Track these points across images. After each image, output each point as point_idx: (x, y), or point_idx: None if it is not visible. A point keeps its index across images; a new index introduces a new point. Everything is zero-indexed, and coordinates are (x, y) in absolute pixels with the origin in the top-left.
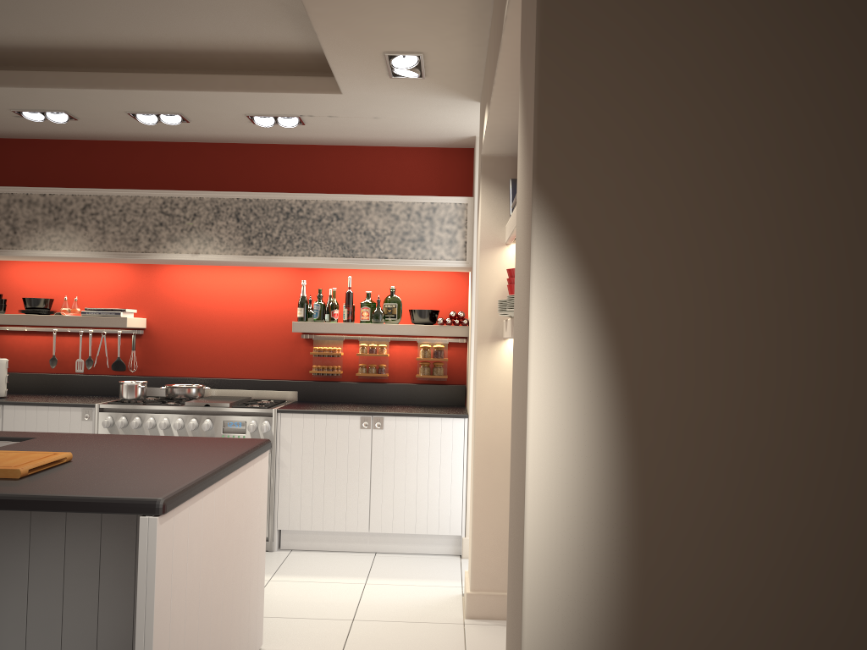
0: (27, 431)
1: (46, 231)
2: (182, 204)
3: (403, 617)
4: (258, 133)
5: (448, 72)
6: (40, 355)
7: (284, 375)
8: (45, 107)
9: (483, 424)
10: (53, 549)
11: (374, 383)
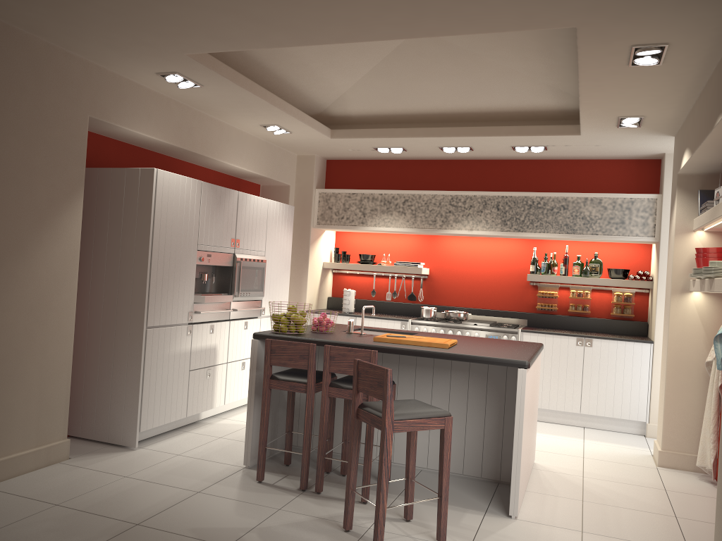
0: None
1: (382, 215)
2: (463, 199)
3: (615, 460)
4: (513, 154)
5: (657, 123)
6: (365, 289)
7: (516, 308)
8: (392, 146)
9: (673, 345)
10: (444, 388)
11: (580, 317)
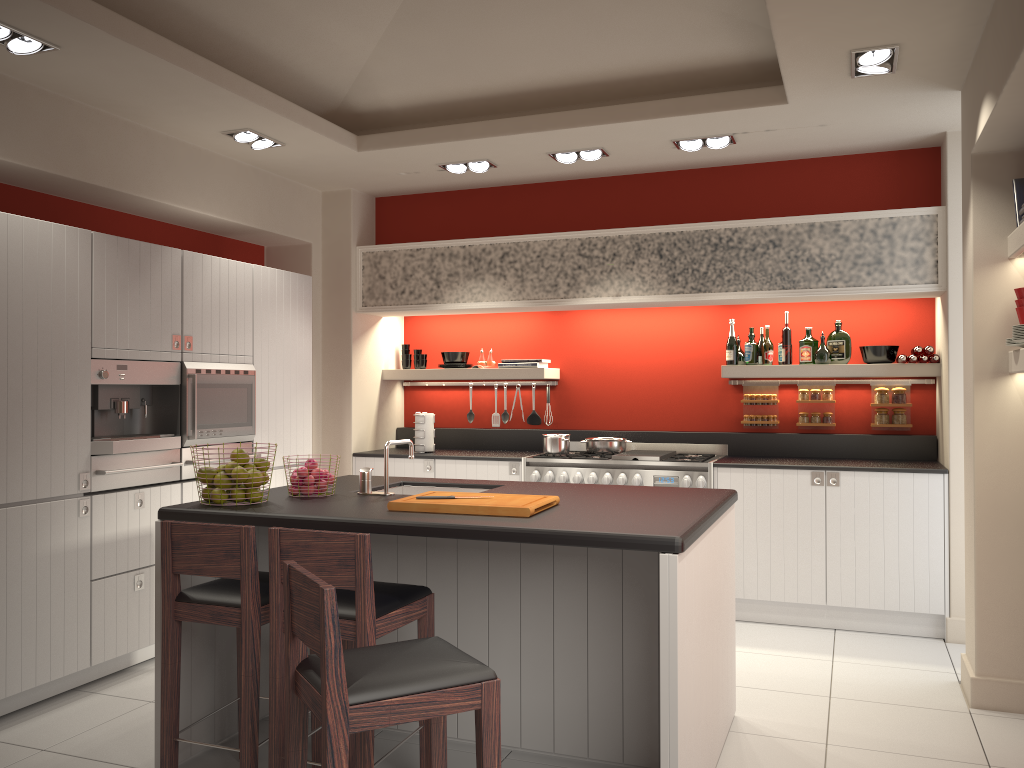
0: None
1: (467, 283)
2: (600, 244)
3: (890, 699)
4: (679, 158)
5: (926, 61)
6: (457, 410)
7: (709, 426)
8: (469, 158)
9: (984, 477)
10: (542, 591)
11: (819, 434)
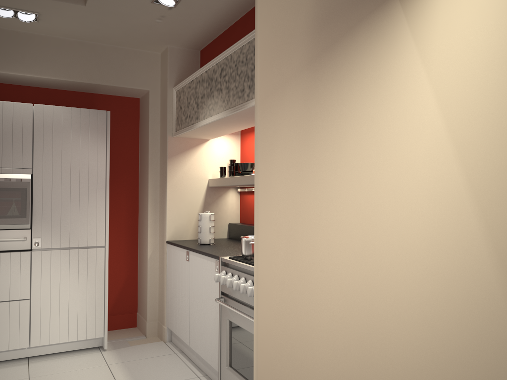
0: (197, 275)
1: (207, 102)
2: None
3: None
4: None
5: None
6: None
7: None
8: None
9: None
10: None
11: None
